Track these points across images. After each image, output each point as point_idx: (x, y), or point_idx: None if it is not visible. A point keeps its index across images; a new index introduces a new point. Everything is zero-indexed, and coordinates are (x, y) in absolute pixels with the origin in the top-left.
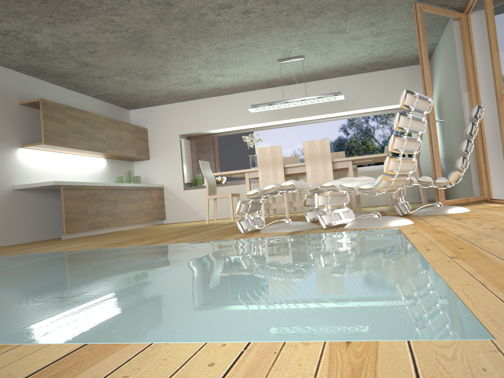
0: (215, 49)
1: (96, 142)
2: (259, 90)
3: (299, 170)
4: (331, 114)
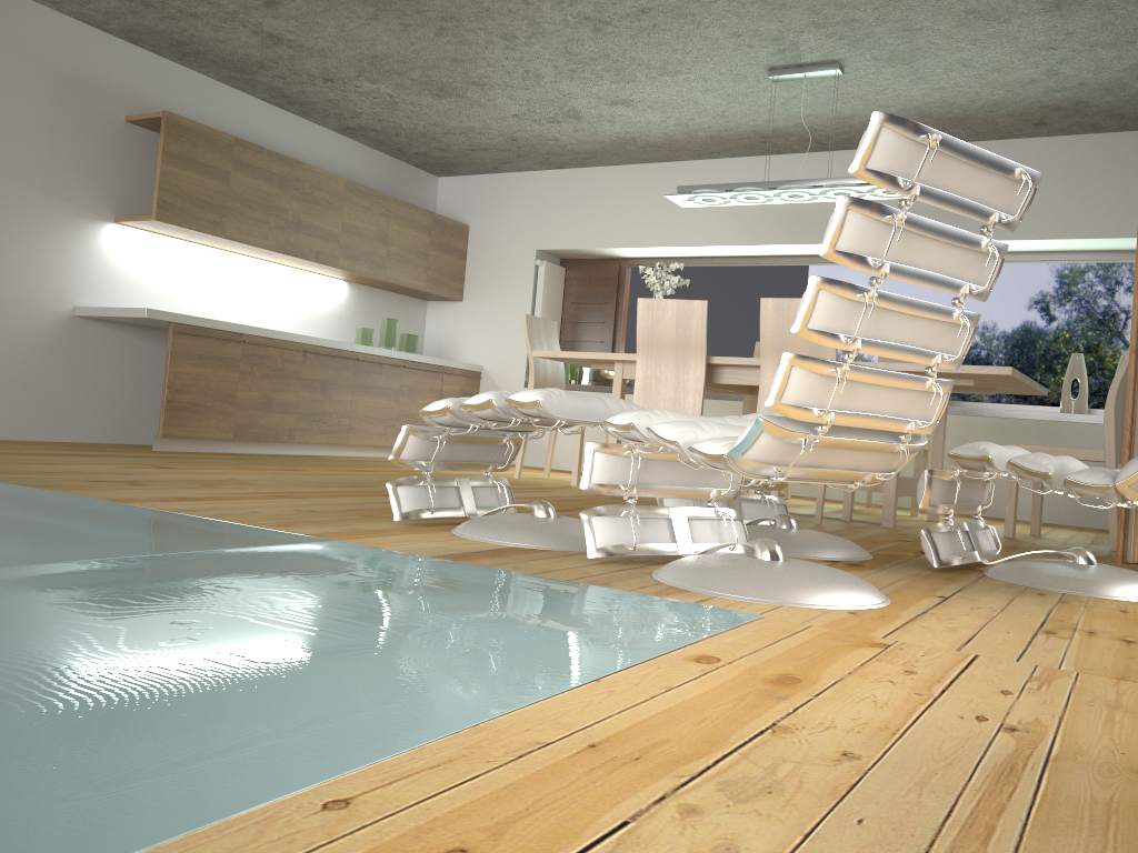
0: (578, 19)
1: (310, 237)
2: (745, 159)
3: (755, 377)
4: None
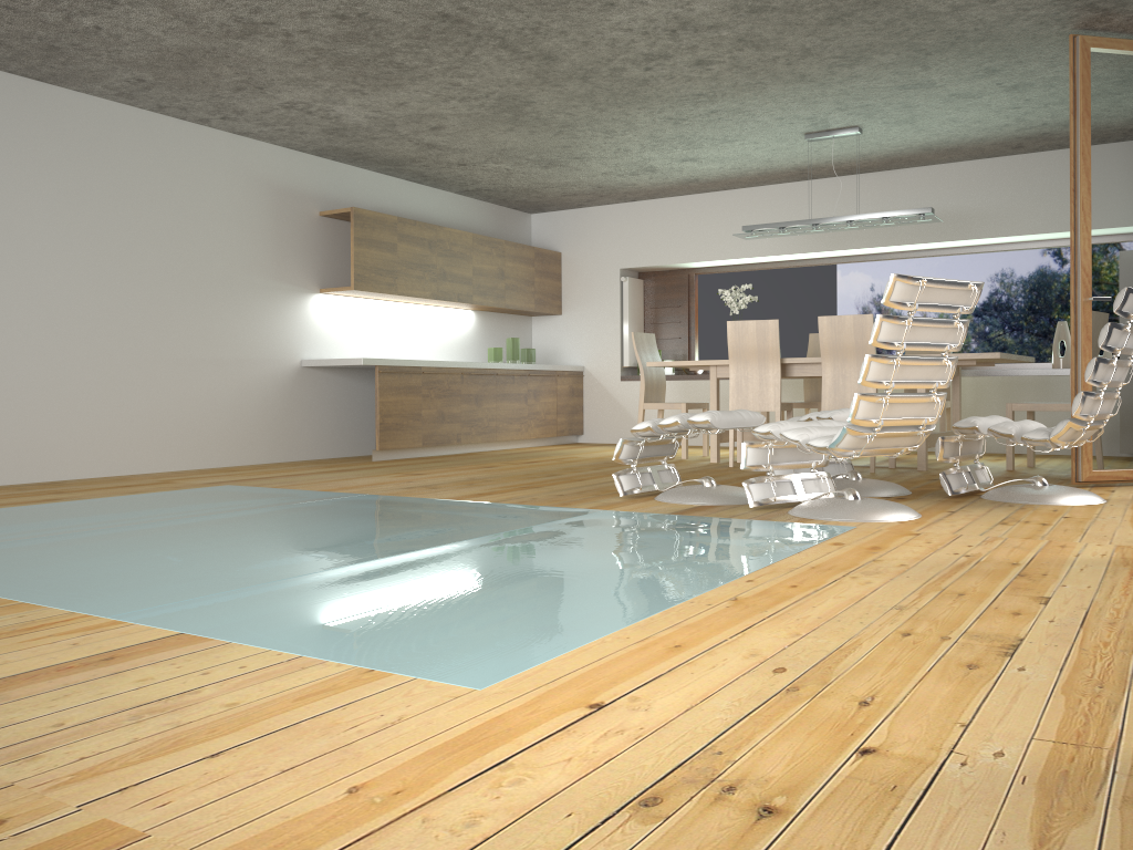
0: (663, 119)
1: (452, 283)
2: (786, 185)
3: (817, 370)
4: (940, 243)
